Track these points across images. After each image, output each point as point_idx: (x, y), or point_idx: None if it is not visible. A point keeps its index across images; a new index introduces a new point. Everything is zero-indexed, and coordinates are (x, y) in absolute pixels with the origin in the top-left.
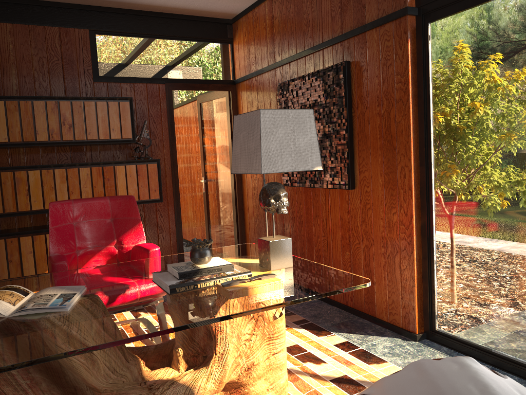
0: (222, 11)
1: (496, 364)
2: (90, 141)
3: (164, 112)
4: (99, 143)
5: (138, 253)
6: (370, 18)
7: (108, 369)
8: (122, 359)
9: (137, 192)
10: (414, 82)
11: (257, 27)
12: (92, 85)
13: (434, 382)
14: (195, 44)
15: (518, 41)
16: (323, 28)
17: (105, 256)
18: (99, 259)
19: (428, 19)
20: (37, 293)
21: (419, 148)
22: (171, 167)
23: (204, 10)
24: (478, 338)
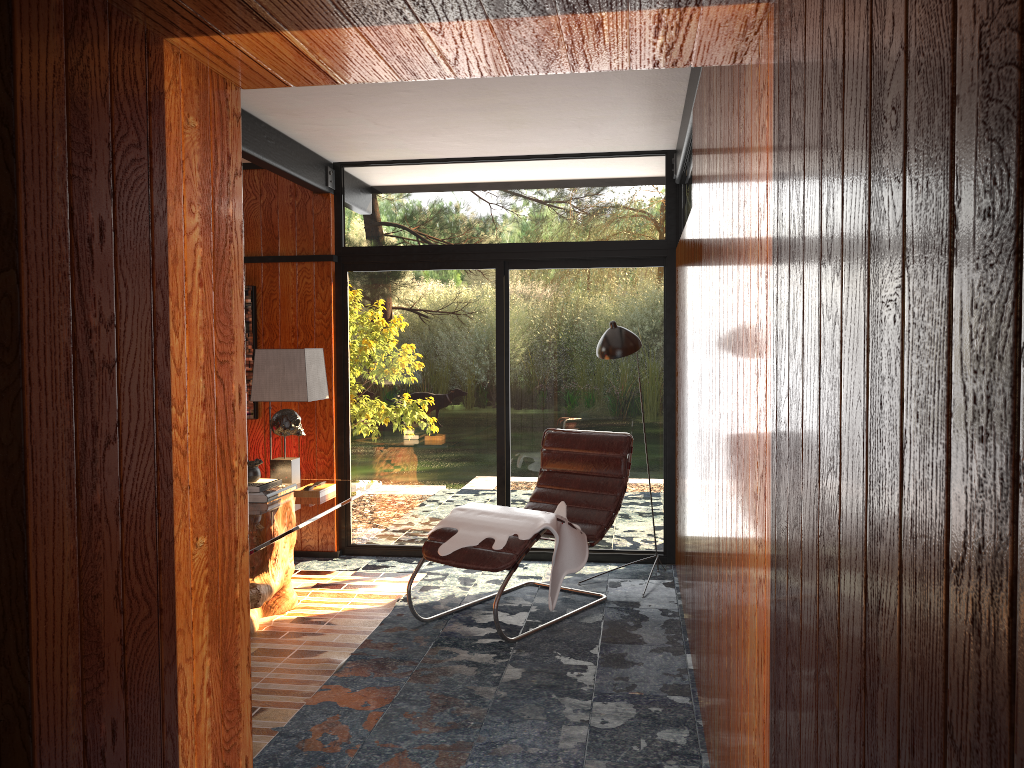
0: None
1: (411, 554)
2: None
3: None
4: None
5: None
6: (285, 251)
7: None
8: None
9: None
10: (334, 320)
11: None
12: None
13: (476, 510)
14: None
15: (426, 305)
16: None
17: None
18: None
19: (347, 268)
20: None
21: (337, 379)
22: None
23: None
24: (393, 539)
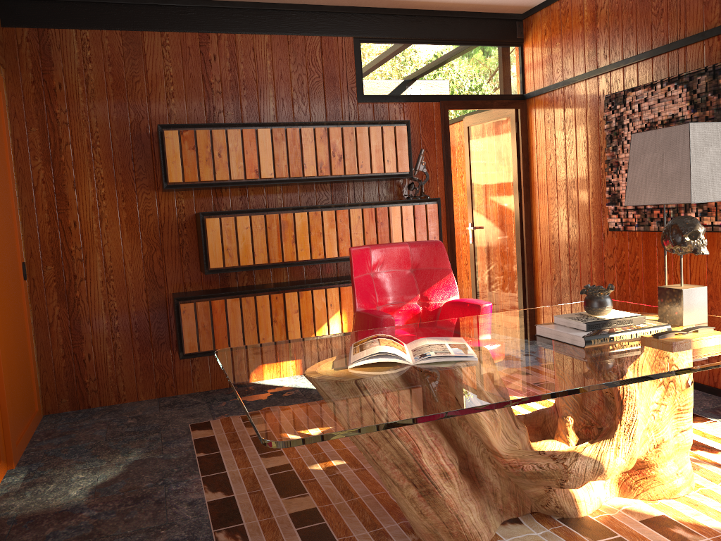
0: (515, 4)
1: None
2: (361, 176)
3: (438, 138)
4: (371, 179)
5: (457, 311)
6: None
7: (502, 433)
8: (512, 424)
9: (414, 240)
10: None
11: (566, 22)
12: (356, 106)
13: None
14: (476, 49)
15: None
16: (687, 18)
17: (404, 315)
18: (397, 319)
19: None
20: (416, 344)
21: None
22: (446, 209)
23: (493, 4)
24: None
